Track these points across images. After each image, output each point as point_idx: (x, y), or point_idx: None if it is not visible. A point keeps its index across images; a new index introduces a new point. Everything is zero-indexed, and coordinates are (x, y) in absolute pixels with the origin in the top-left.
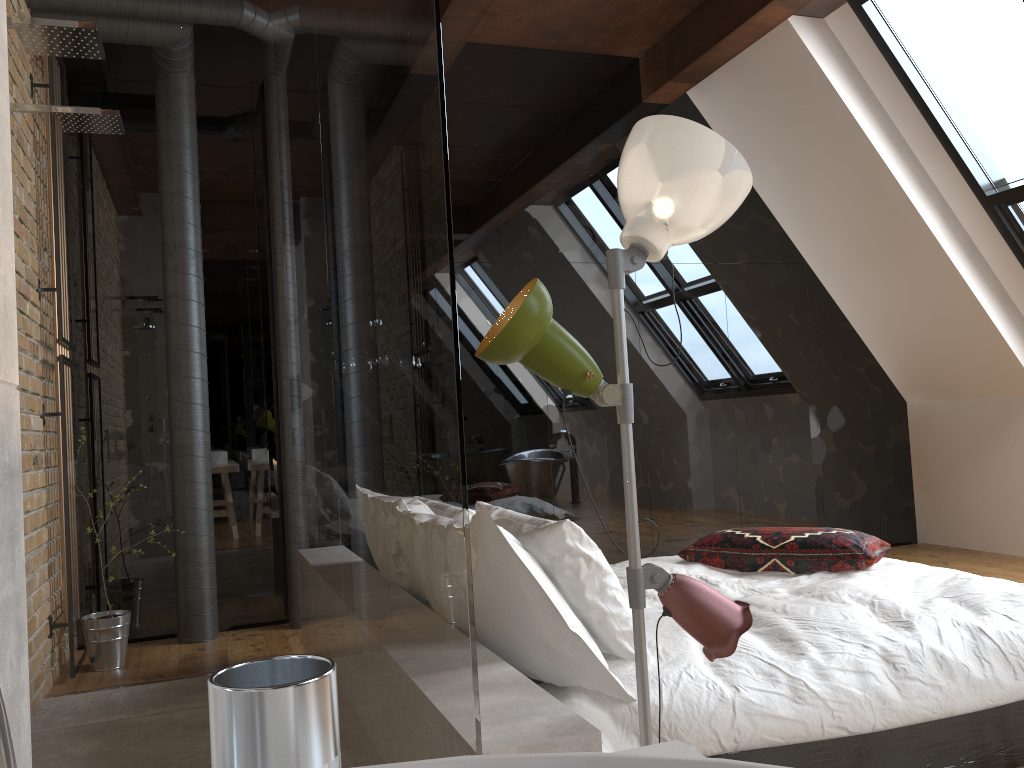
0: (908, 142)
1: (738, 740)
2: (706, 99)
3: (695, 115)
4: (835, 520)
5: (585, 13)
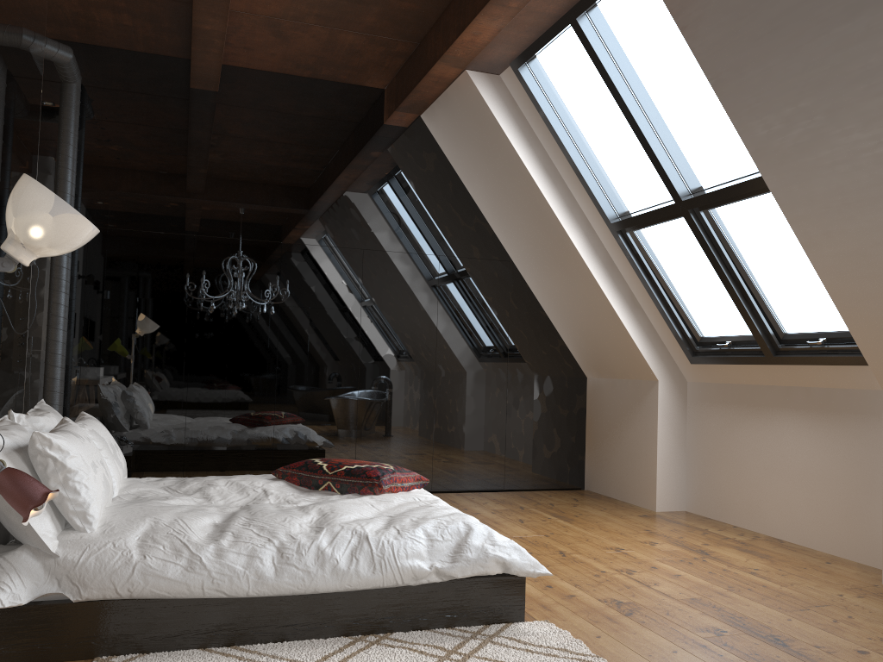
0: (562, 176)
1: (131, 590)
2: (434, 126)
3: (428, 137)
4: (514, 465)
5: (323, 54)
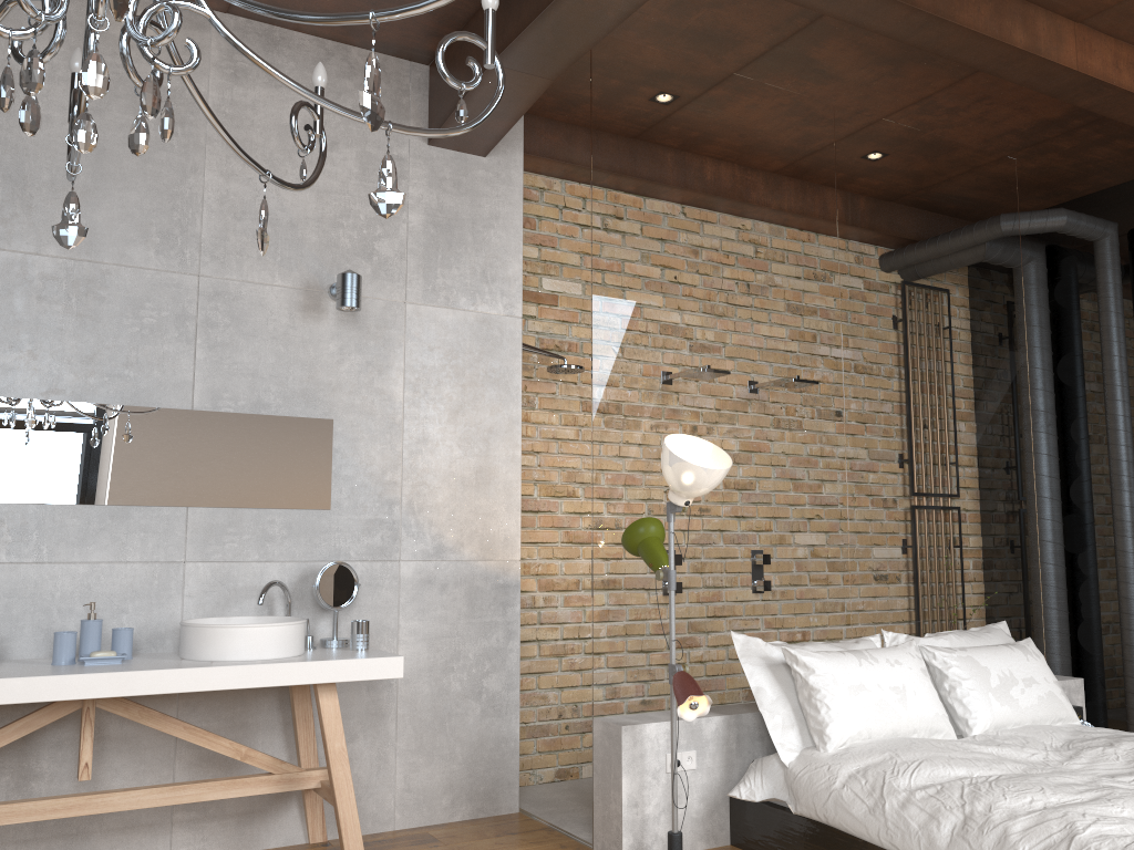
0: None
1: (826, 817)
2: None
3: None
4: None
5: None
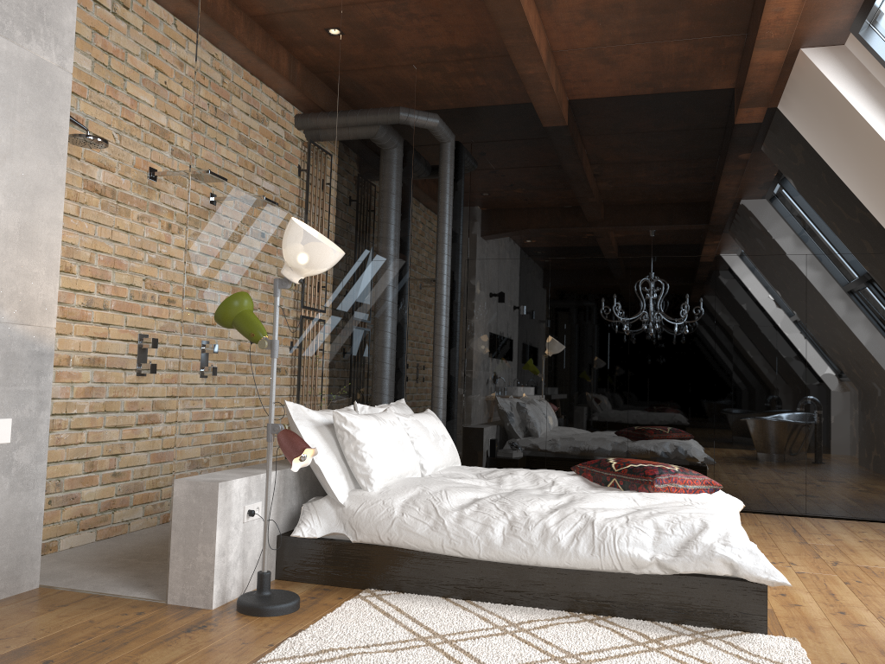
0: None
1: (390, 539)
2: (791, 115)
3: (787, 128)
4: None
5: (654, 69)
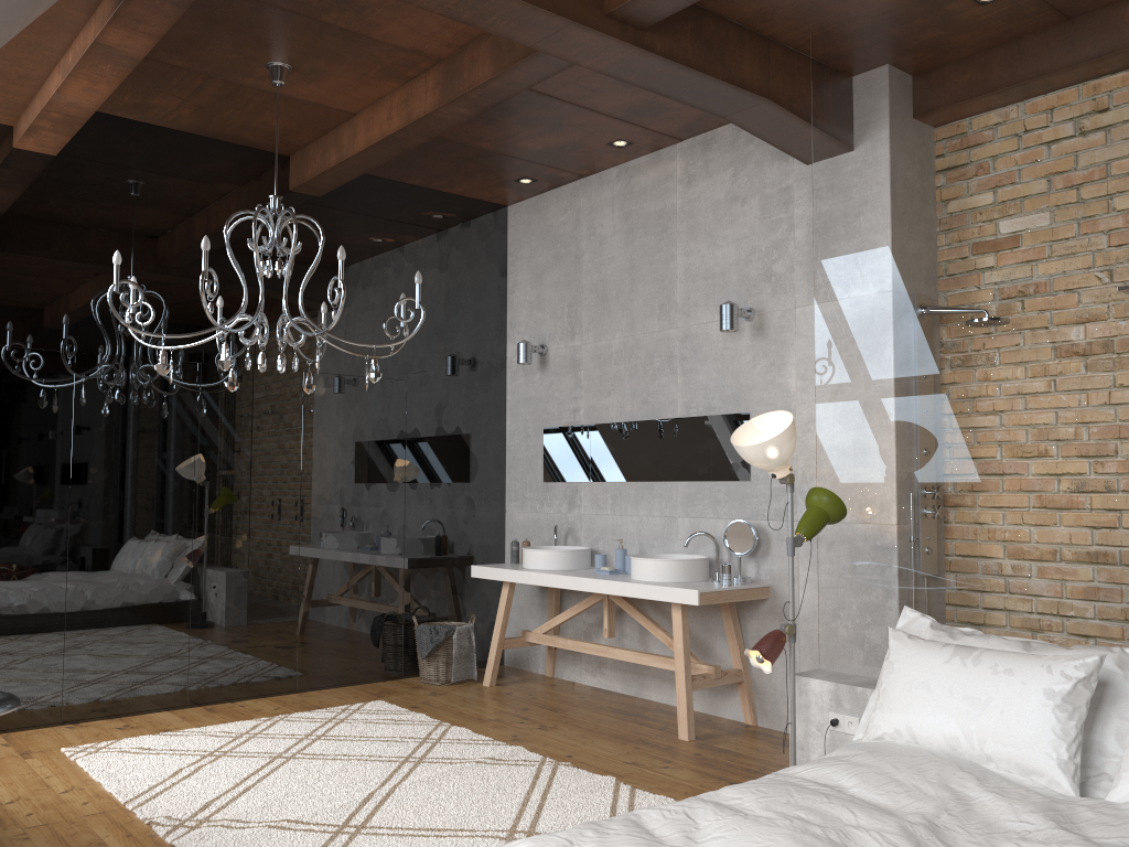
0: None
1: None
2: None
3: None
4: None
5: None
